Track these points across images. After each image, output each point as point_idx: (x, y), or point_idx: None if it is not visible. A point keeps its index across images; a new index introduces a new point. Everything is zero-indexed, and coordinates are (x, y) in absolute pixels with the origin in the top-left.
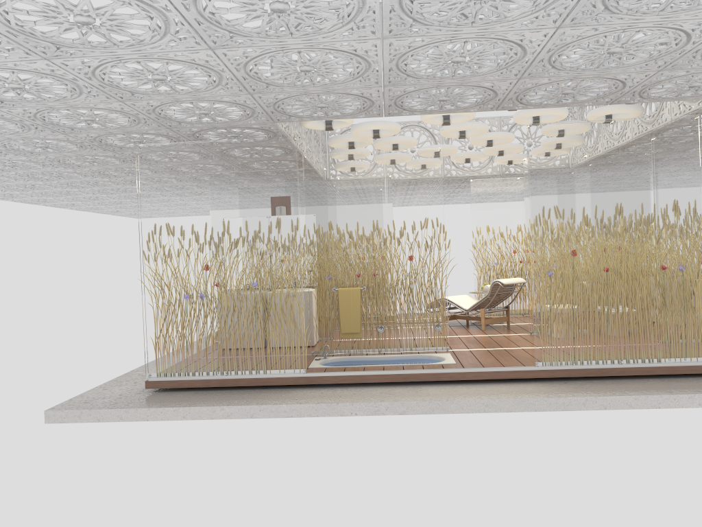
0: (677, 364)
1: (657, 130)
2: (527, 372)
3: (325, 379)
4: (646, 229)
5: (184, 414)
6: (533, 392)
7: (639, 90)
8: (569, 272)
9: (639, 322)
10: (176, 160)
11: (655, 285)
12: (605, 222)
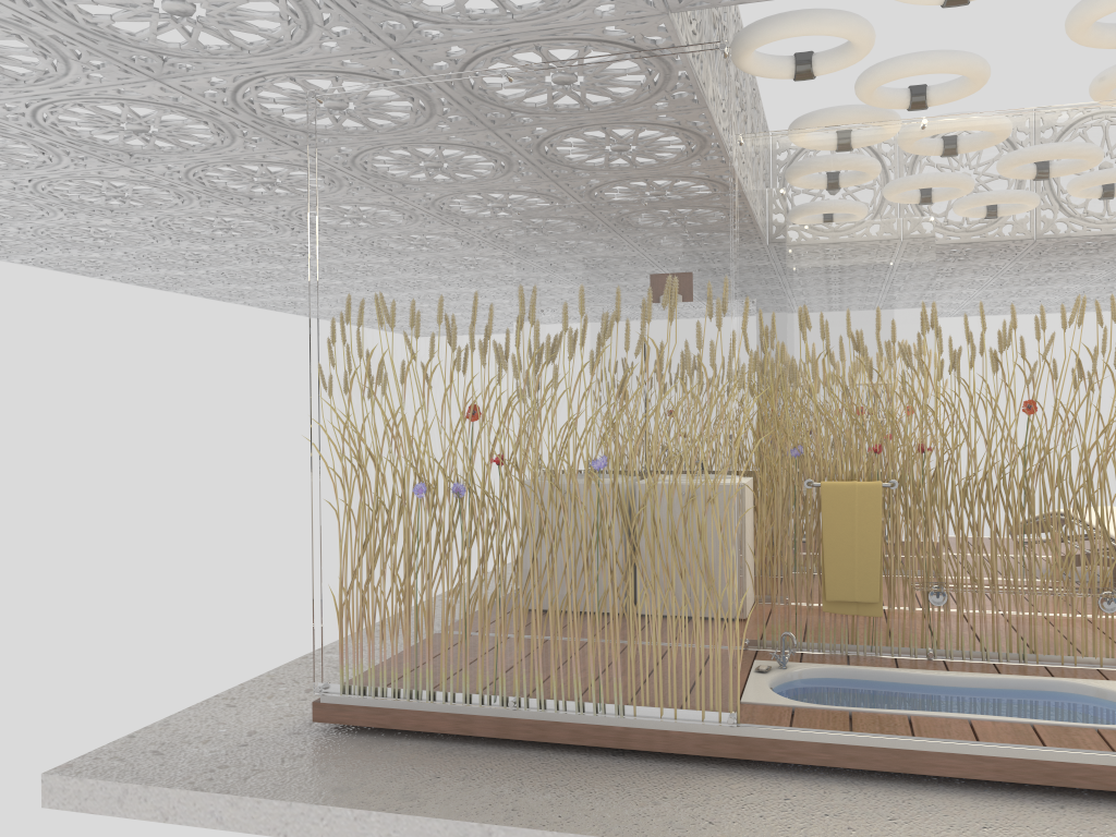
0: None
1: None
2: None
3: (796, 749)
4: None
5: (382, 834)
6: None
7: None
8: None
9: None
10: (404, 127)
11: None
12: None
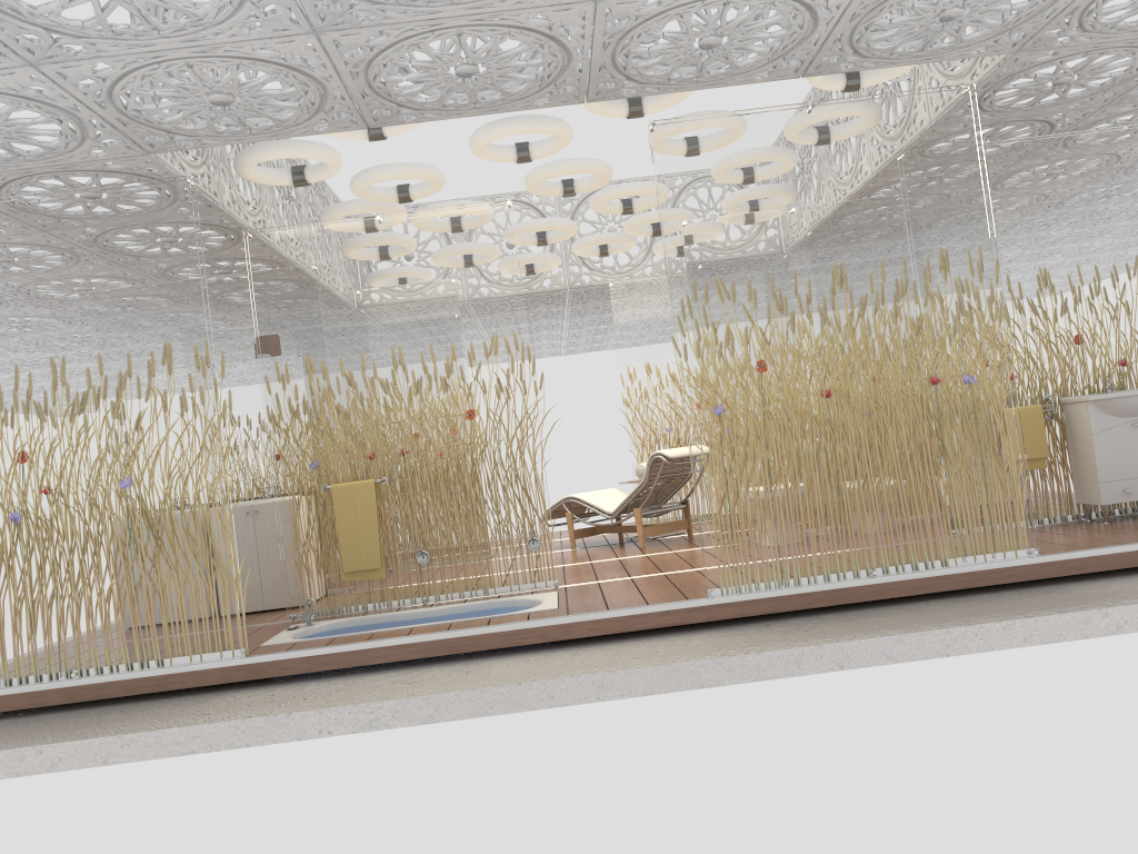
0: (980, 566)
1: (895, 116)
2: (693, 611)
3: (287, 665)
4: (893, 309)
5: None
6: (698, 650)
7: (847, 31)
8: (755, 403)
9: (899, 490)
10: None
11: (921, 416)
12: (815, 301)
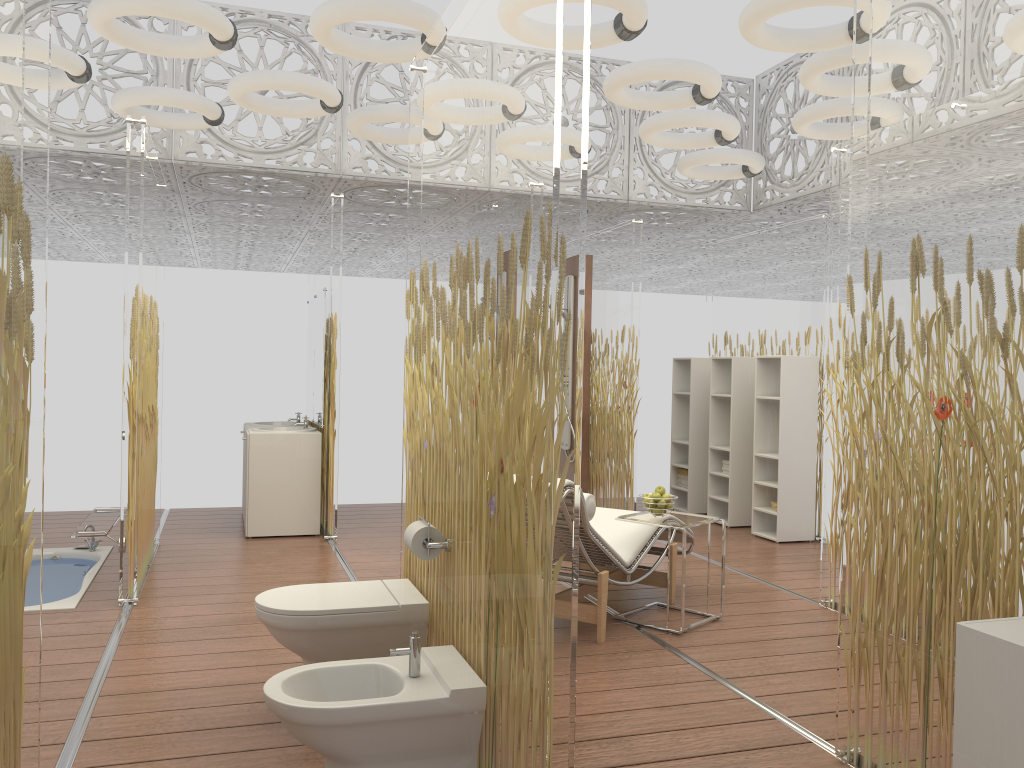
0: None
1: None
2: None
3: None
4: None
5: None
6: None
7: None
8: None
9: None
10: None
11: None
12: None
